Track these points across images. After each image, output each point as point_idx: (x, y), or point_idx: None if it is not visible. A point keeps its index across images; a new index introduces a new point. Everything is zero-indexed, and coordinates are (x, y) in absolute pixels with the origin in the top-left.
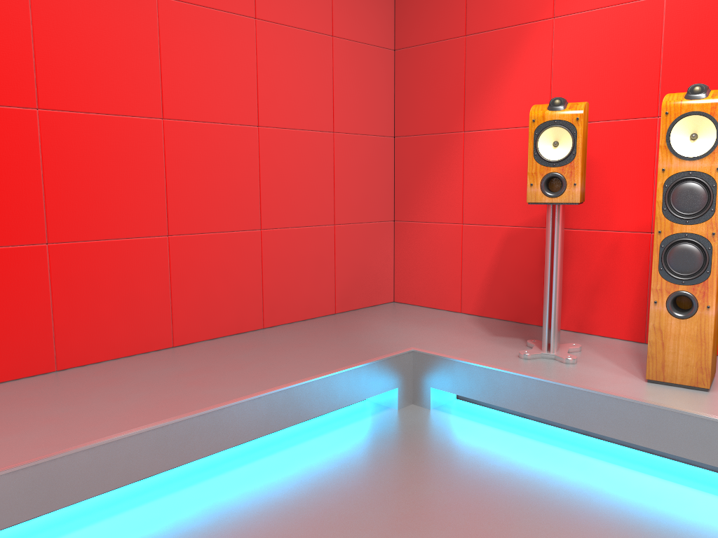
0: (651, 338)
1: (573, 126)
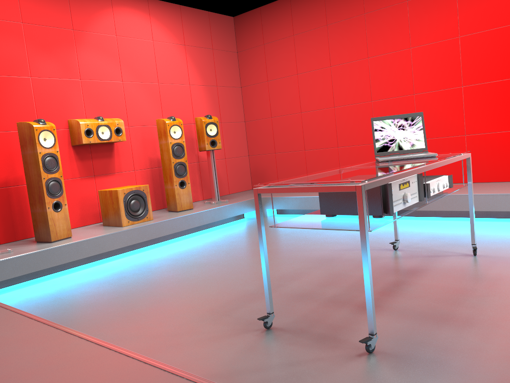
0: (50, 223)
1: None
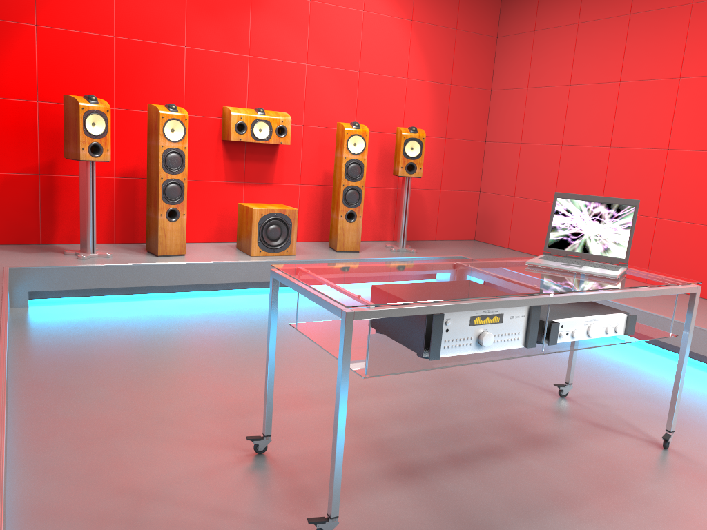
0: (160, 233)
1: (106, 115)
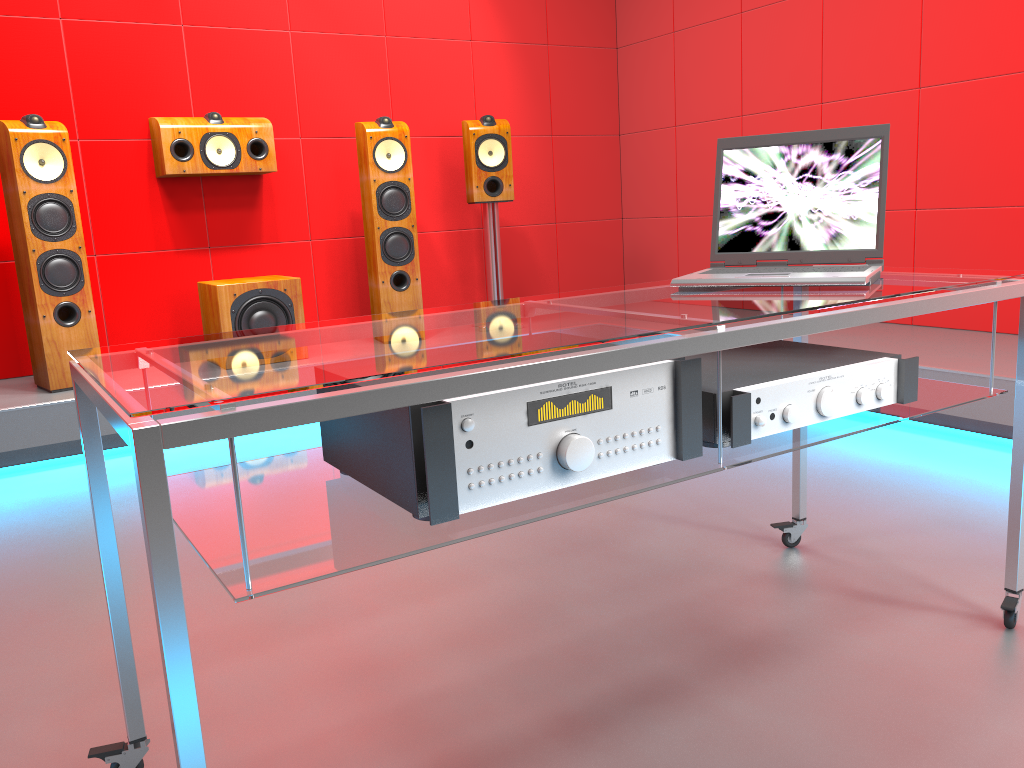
0: (47, 350)
1: None
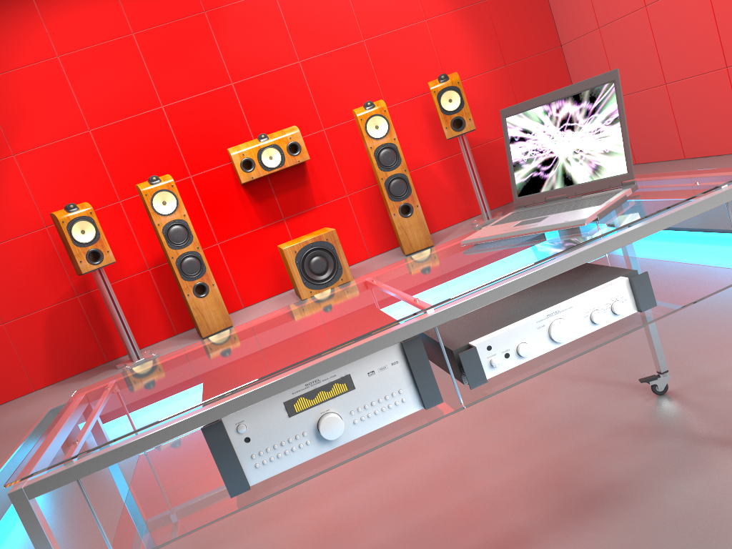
0: (195, 314)
1: (91, 217)
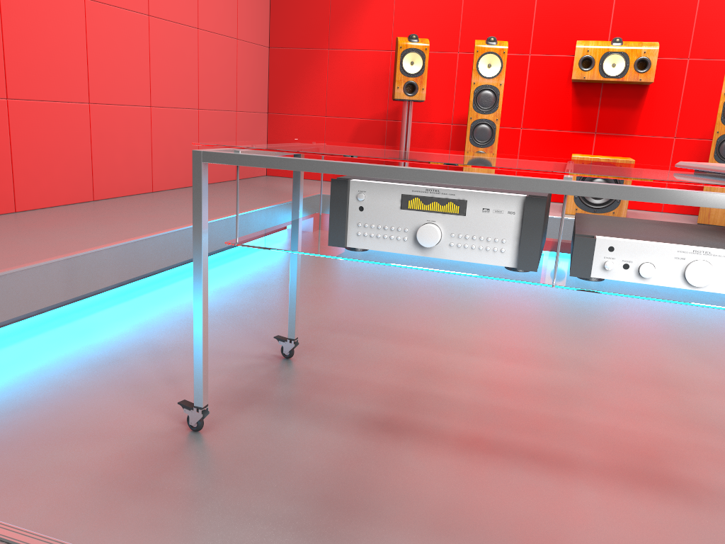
0: None
1: (423, 53)
